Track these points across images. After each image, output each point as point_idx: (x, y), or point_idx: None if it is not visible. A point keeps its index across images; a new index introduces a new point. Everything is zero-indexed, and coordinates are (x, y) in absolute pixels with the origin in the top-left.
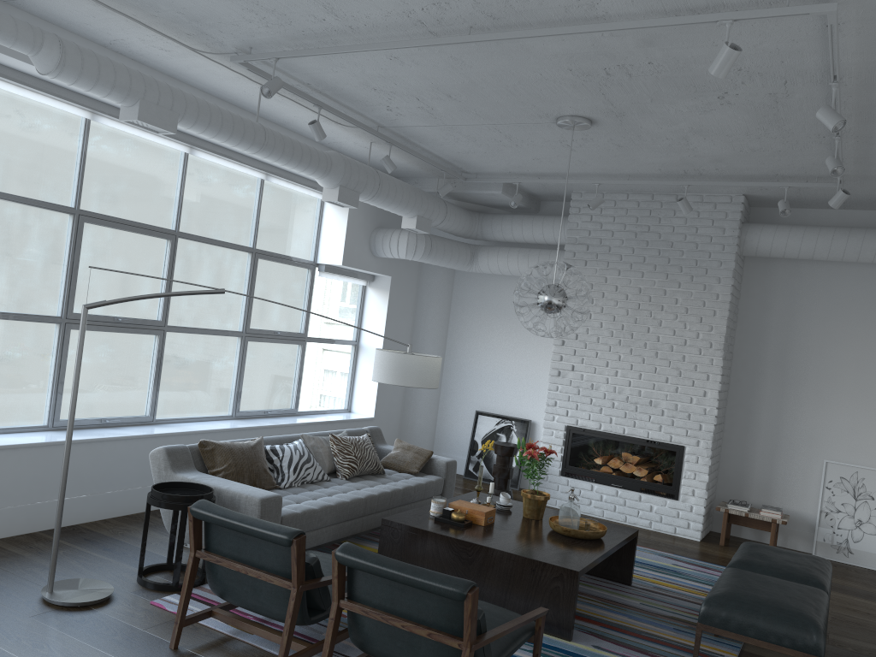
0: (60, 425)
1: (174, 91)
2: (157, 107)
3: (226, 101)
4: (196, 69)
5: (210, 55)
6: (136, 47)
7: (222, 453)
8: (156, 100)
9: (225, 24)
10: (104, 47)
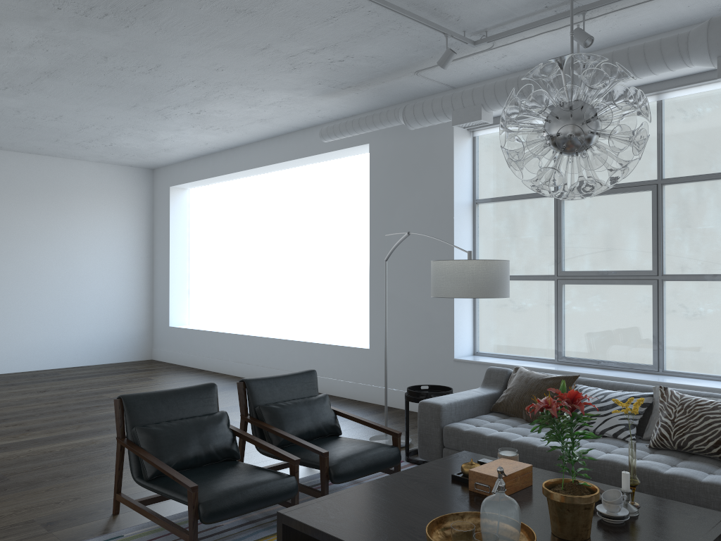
0: (562, 360)
1: (475, 90)
2: (464, 109)
3: (643, 37)
4: (545, 48)
5: (499, 43)
6: (507, 63)
7: (514, 379)
8: (460, 105)
9: (421, 39)
10: (517, 72)
